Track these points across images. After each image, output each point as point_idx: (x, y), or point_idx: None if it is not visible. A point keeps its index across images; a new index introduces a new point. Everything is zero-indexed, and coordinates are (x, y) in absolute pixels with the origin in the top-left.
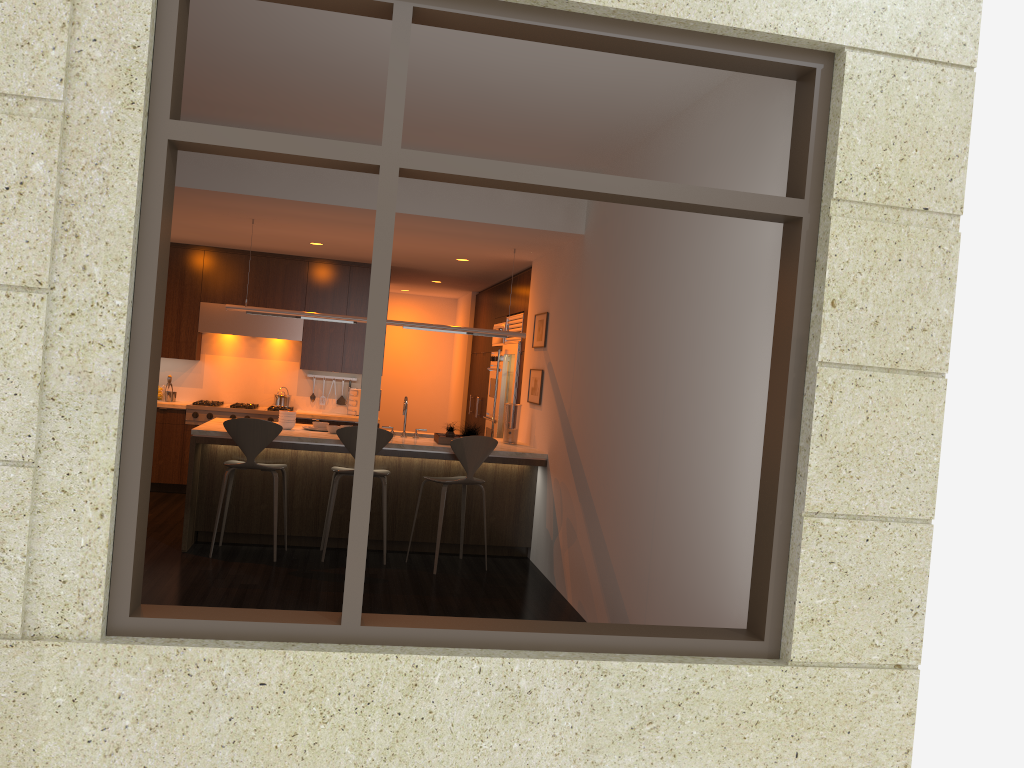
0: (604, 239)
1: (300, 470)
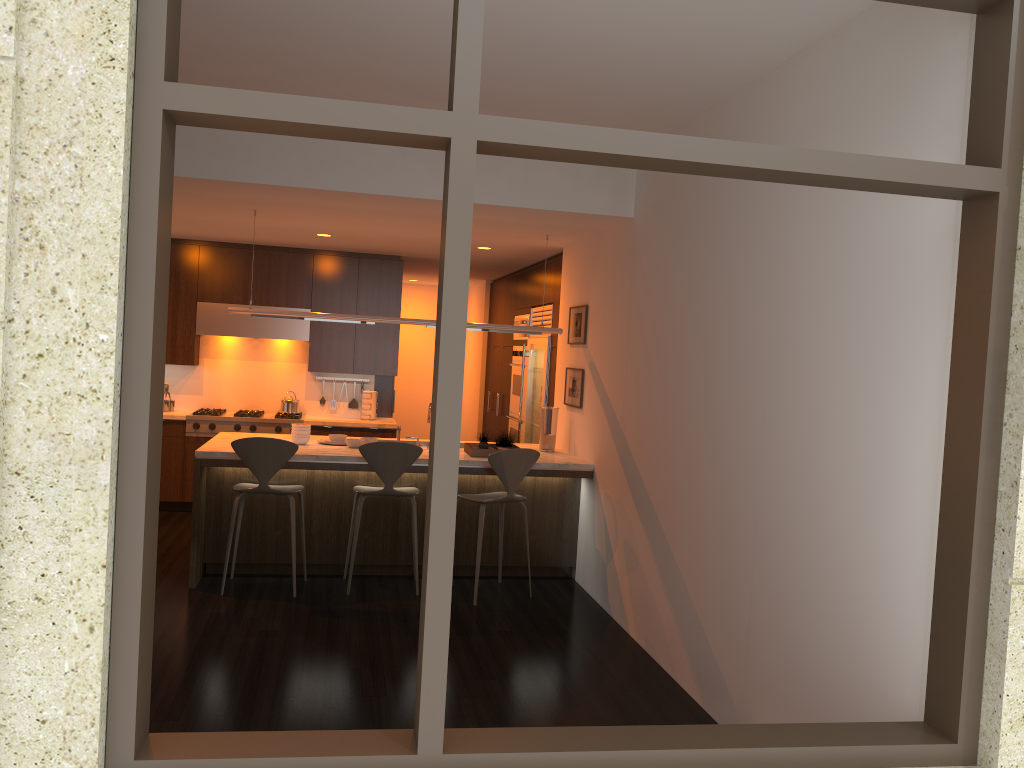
0: (662, 222)
1: (318, 491)
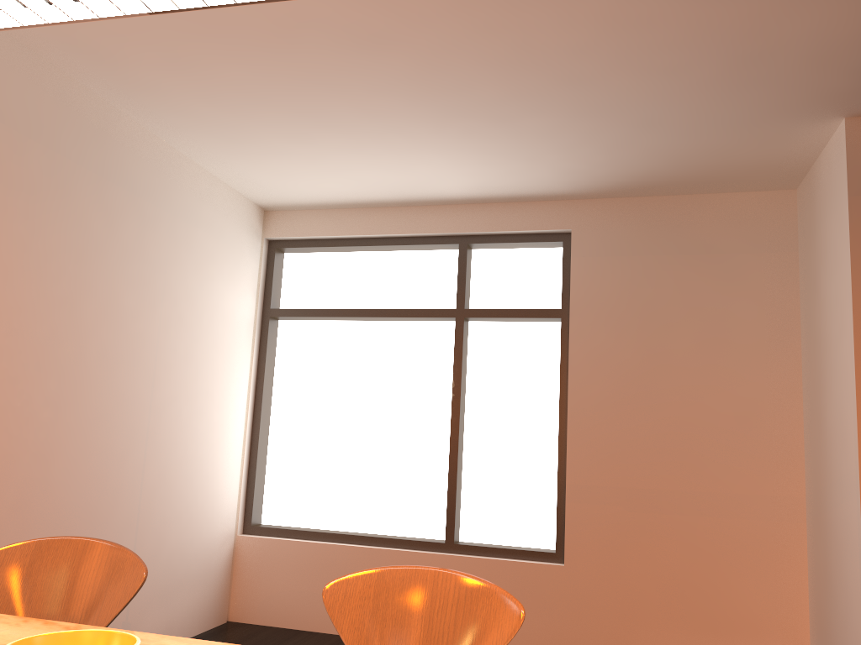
0: None
1: None
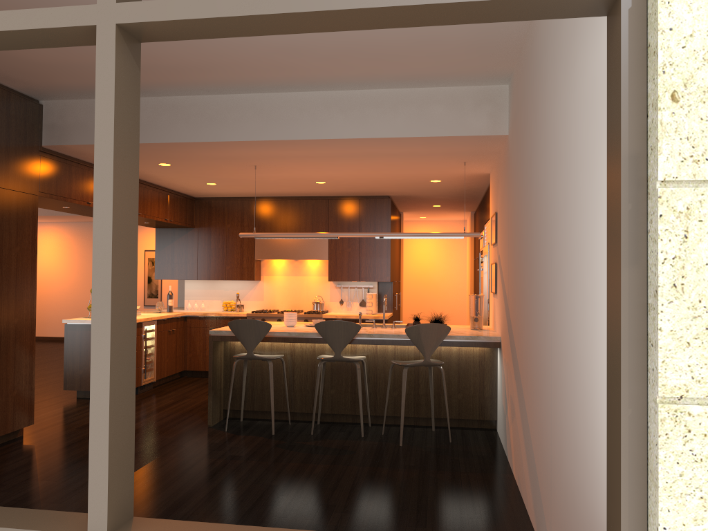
0: (516, 132)
1: (297, 359)
